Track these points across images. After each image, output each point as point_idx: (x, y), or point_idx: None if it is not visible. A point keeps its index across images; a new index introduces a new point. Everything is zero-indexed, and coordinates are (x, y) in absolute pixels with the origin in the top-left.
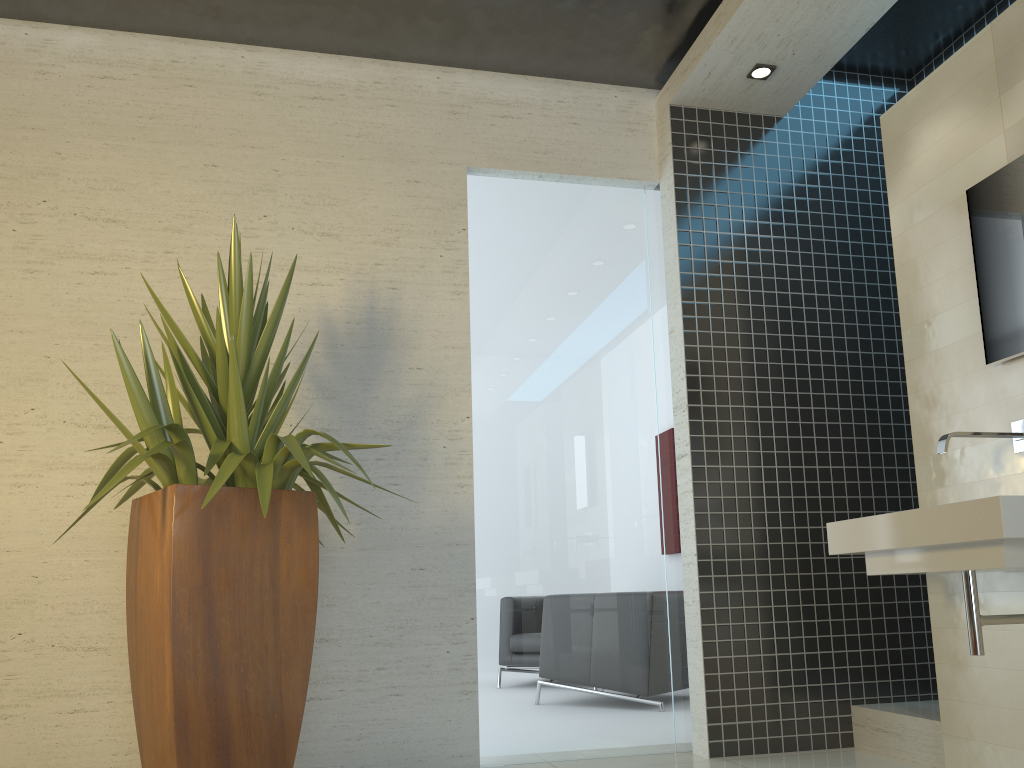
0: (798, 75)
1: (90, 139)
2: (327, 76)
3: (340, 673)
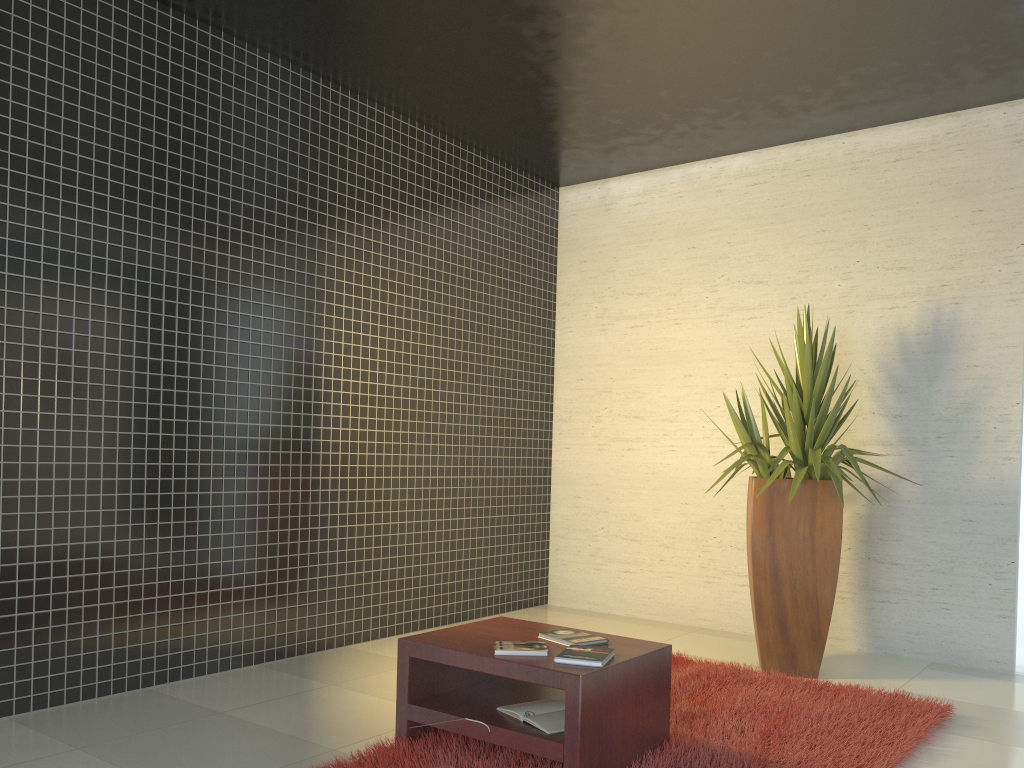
0: None
1: (746, 229)
2: (906, 139)
3: (904, 587)
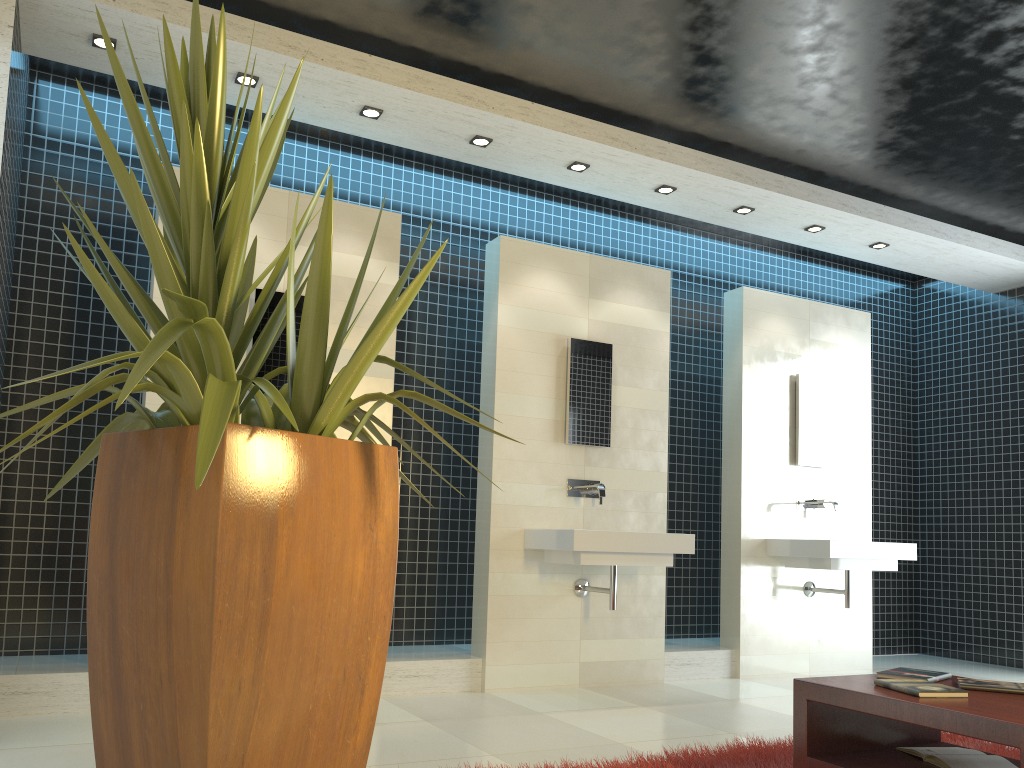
0: (102, 61)
1: None
2: None
3: None
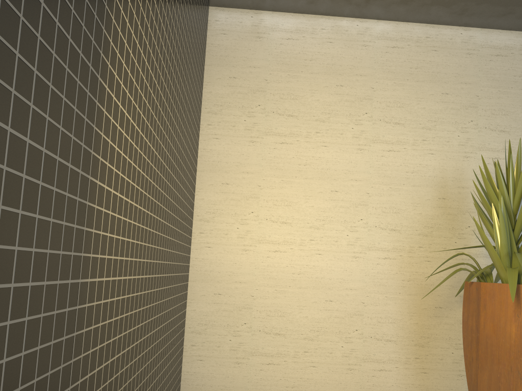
0: None
1: (387, 80)
2: (504, 43)
3: None
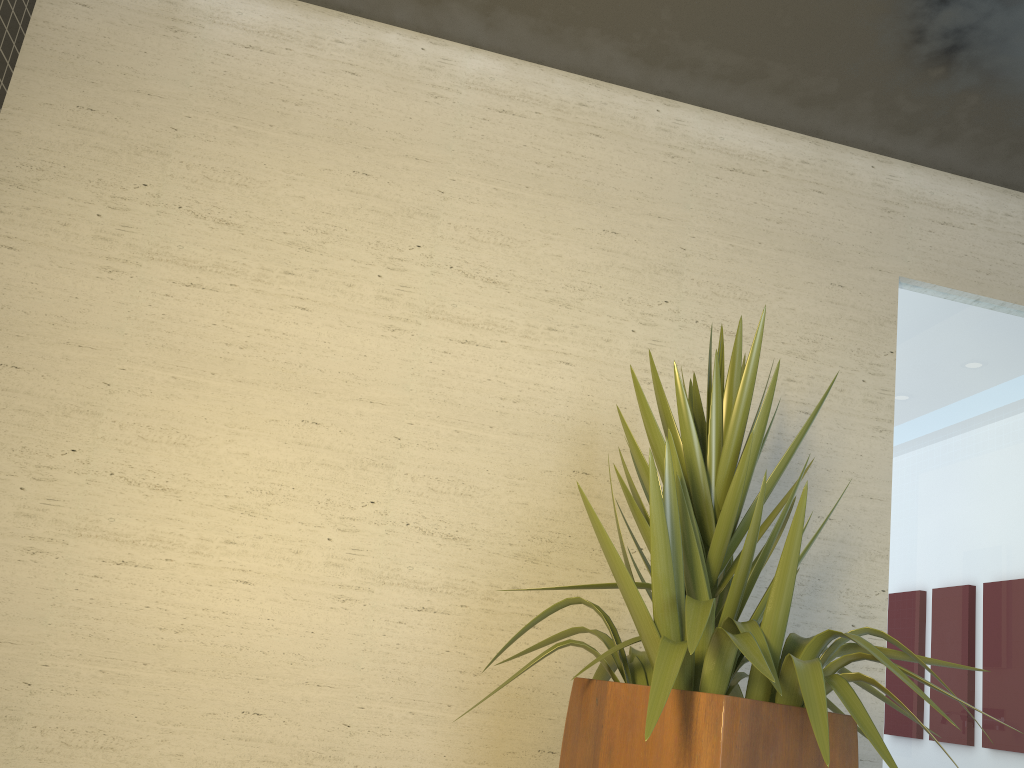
0: None
1: (478, 180)
2: (749, 146)
3: None
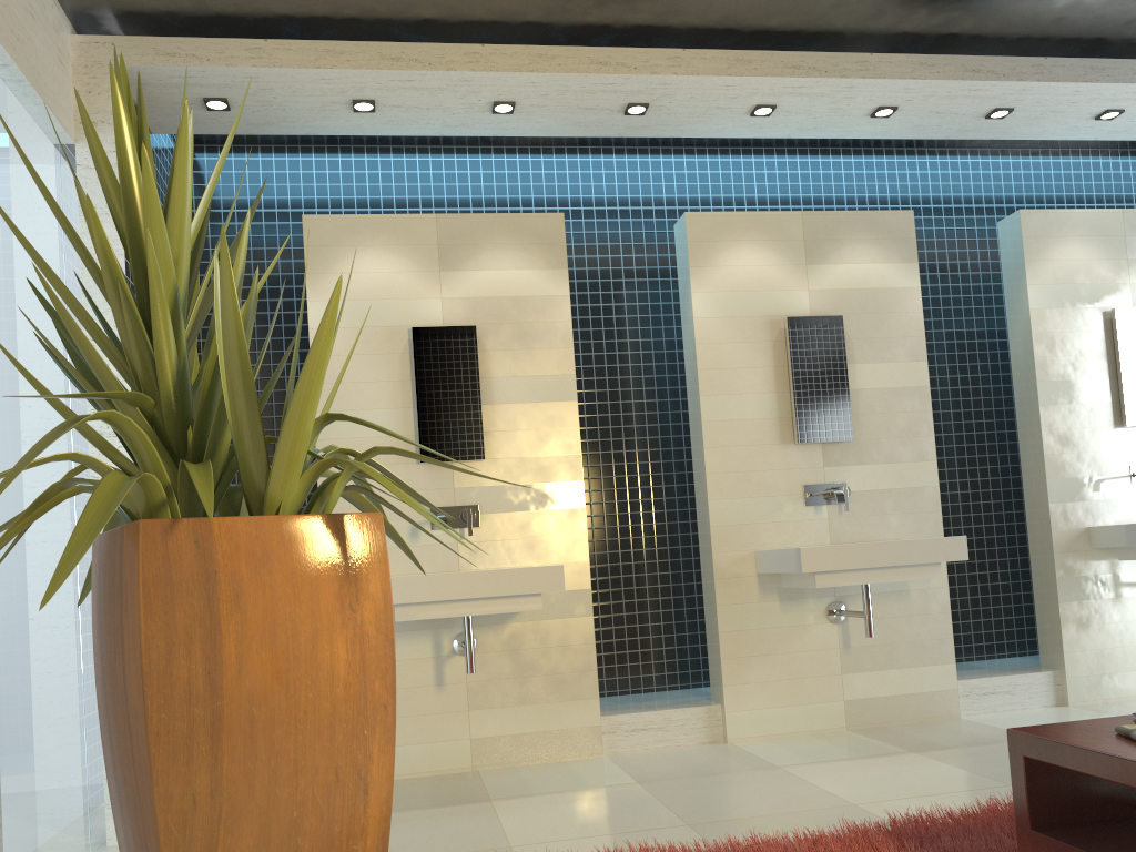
0: (224, 123)
1: None
2: None
3: None
